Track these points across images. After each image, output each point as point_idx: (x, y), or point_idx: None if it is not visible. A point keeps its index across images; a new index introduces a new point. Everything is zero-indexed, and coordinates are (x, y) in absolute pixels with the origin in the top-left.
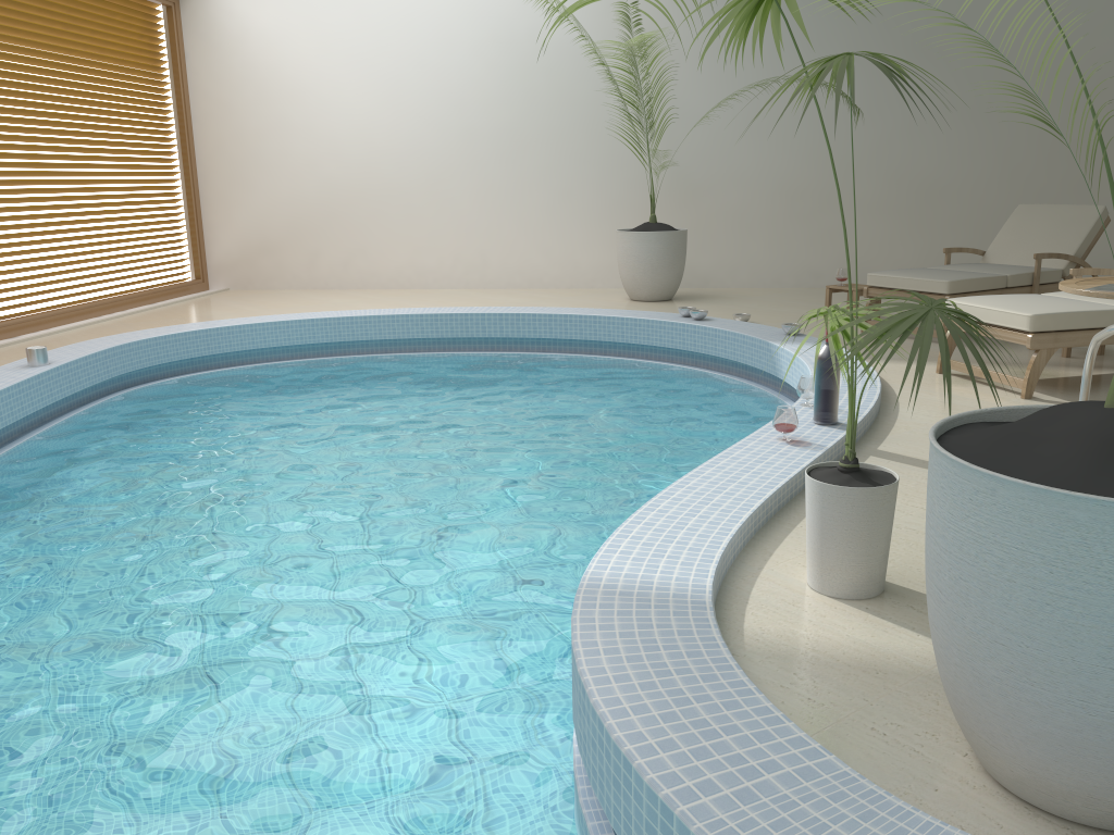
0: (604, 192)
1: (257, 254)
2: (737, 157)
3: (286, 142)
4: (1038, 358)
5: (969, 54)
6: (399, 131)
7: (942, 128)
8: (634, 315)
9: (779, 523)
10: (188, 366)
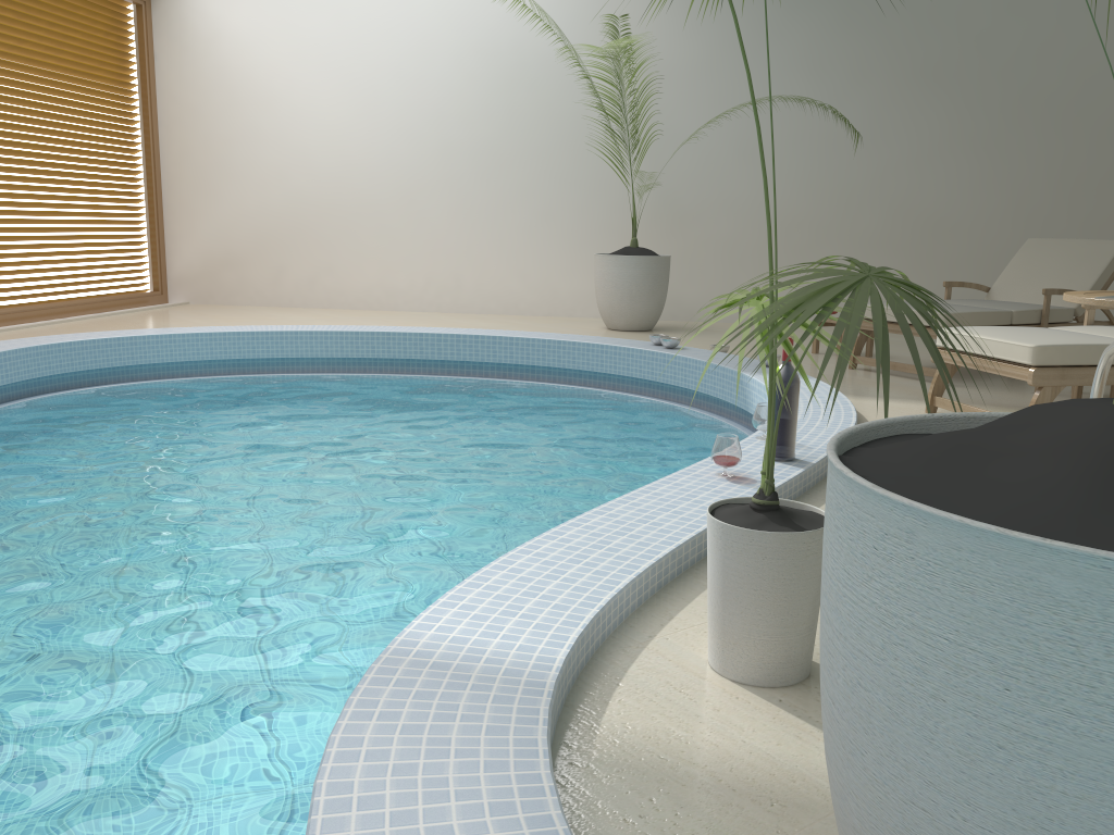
0: (587, 216)
1: (220, 268)
2: (729, 183)
3: (255, 151)
4: (1041, 396)
5: (980, 83)
6: (374, 143)
7: (949, 160)
8: (602, 342)
9: (695, 577)
10: (110, 377)
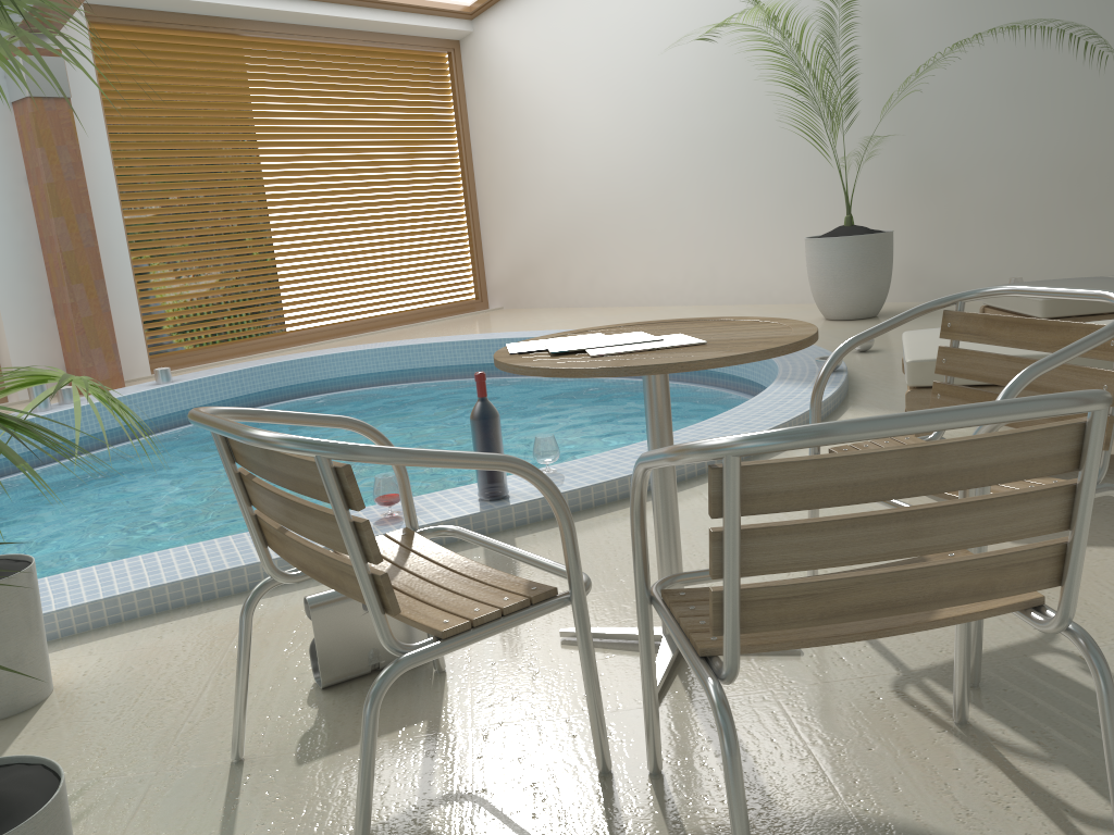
0: (834, 191)
1: (522, 275)
2: (994, 133)
3: (541, 166)
4: None
5: None
6: (632, 144)
7: None
8: None
9: (168, 615)
10: (342, 384)
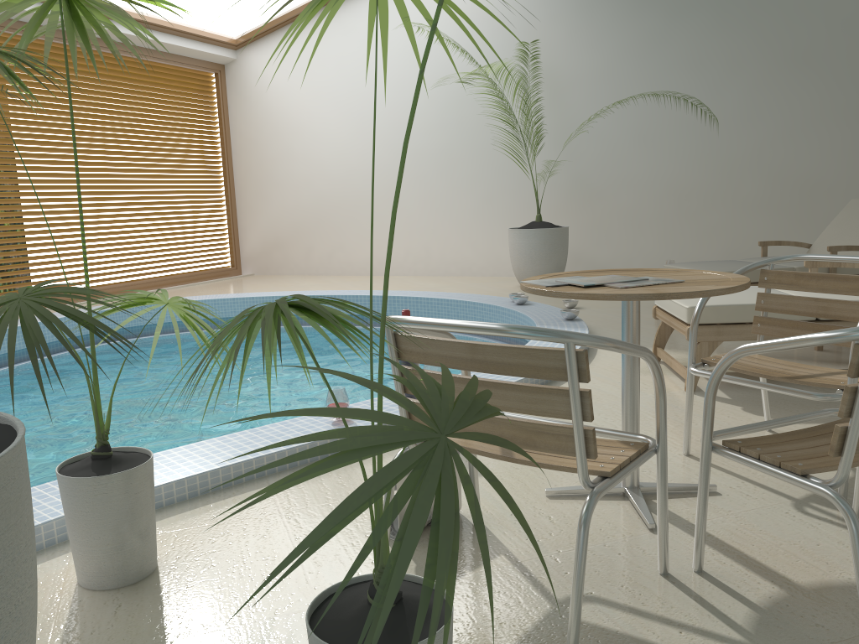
0: (519, 197)
1: (272, 249)
2: (629, 164)
3: (291, 166)
4: (698, 350)
5: (846, 61)
6: (366, 154)
7: (821, 131)
8: (476, 299)
9: (201, 500)
10: (147, 331)
